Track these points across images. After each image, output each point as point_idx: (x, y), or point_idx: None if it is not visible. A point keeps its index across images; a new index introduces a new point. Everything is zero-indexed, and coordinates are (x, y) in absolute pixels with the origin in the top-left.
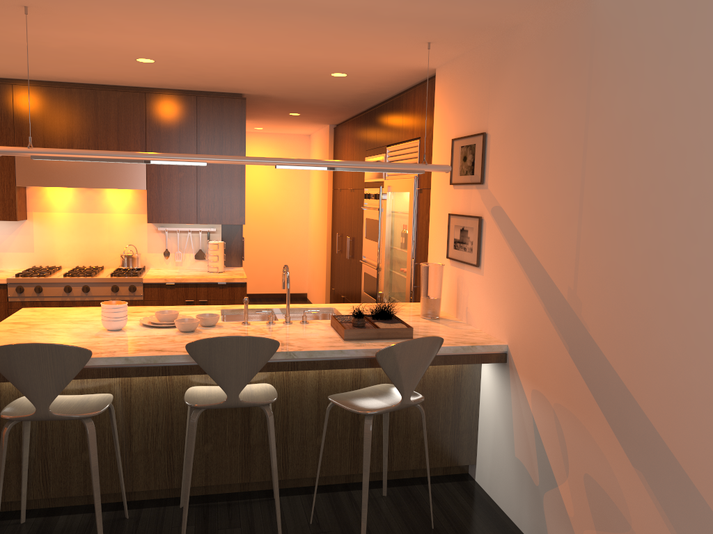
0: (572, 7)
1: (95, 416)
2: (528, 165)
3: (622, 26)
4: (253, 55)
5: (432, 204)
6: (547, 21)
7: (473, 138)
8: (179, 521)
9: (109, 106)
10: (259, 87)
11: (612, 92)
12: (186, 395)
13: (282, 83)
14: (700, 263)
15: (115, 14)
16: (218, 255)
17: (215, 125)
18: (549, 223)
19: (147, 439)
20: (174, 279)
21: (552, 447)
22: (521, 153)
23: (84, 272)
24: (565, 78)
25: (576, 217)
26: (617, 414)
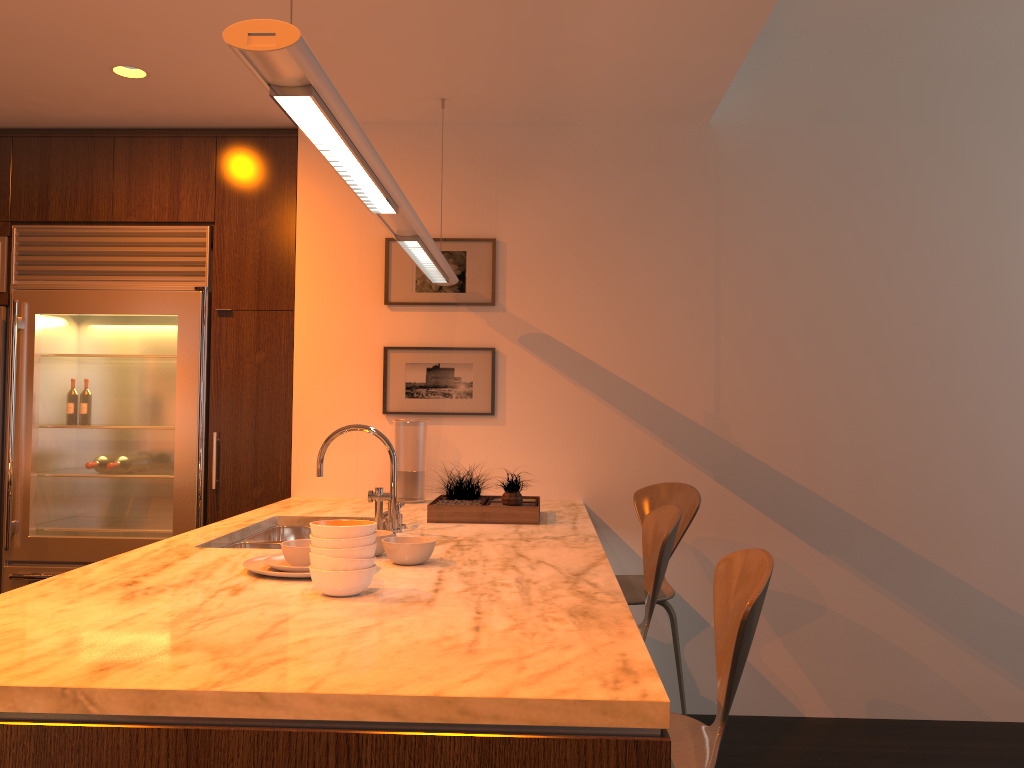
0: (678, 134)
1: None
2: (609, 286)
3: (761, 172)
4: None
5: (302, 335)
6: (632, 136)
7: (459, 243)
8: None
9: None
10: None
11: (754, 228)
12: None
13: None
14: (877, 370)
15: None
16: None
17: None
18: (660, 349)
19: None
20: None
21: (695, 587)
22: (591, 271)
23: None
24: (675, 201)
25: (711, 341)
26: (795, 516)
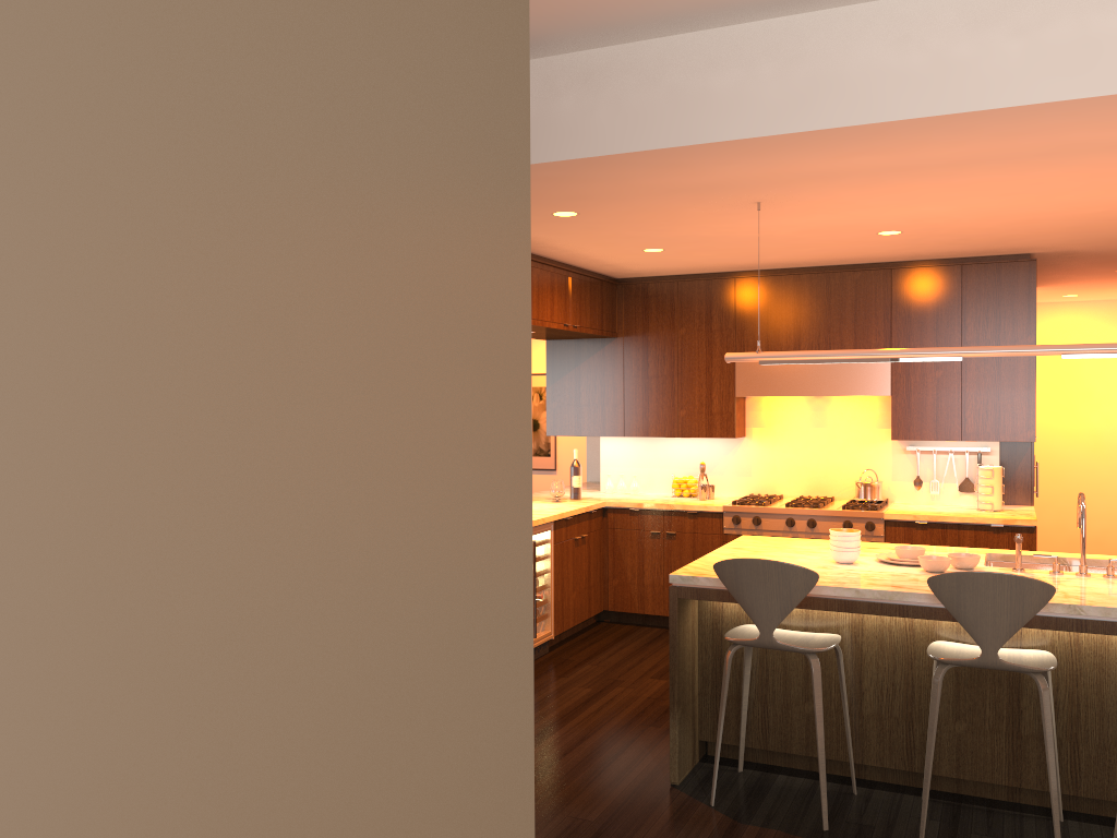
0: None
1: (819, 661)
2: None
3: None
4: (1034, 207)
5: None
6: None
7: None
8: (919, 812)
9: (844, 291)
10: (1054, 243)
11: None
12: (929, 648)
13: (1090, 233)
14: None
15: (852, 193)
16: (993, 486)
17: (988, 302)
18: None
19: (881, 701)
20: (926, 516)
21: None
22: None
23: (809, 503)
24: None
25: None
26: None
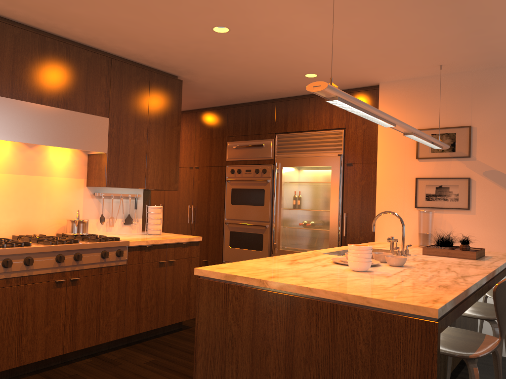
0: None
1: None
2: None
3: None
4: (319, 47)
5: (380, 173)
6: None
7: (452, 129)
8: None
9: (80, 64)
10: (213, 74)
11: None
12: (466, 314)
13: (245, 74)
14: None
15: None
16: (161, 218)
17: (161, 100)
18: None
19: None
20: (153, 240)
21: None
22: None
23: (65, 239)
24: None
25: None
26: None
